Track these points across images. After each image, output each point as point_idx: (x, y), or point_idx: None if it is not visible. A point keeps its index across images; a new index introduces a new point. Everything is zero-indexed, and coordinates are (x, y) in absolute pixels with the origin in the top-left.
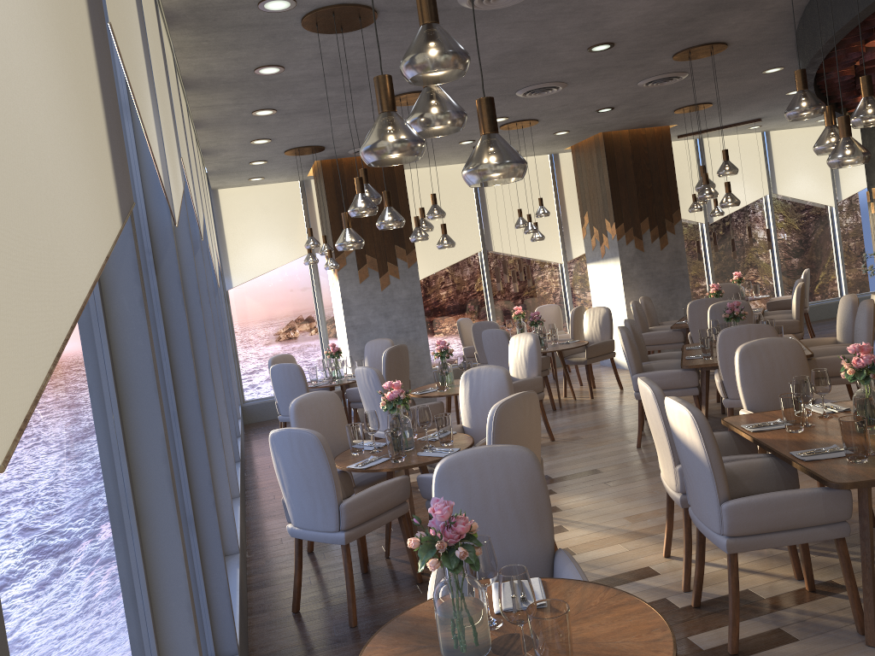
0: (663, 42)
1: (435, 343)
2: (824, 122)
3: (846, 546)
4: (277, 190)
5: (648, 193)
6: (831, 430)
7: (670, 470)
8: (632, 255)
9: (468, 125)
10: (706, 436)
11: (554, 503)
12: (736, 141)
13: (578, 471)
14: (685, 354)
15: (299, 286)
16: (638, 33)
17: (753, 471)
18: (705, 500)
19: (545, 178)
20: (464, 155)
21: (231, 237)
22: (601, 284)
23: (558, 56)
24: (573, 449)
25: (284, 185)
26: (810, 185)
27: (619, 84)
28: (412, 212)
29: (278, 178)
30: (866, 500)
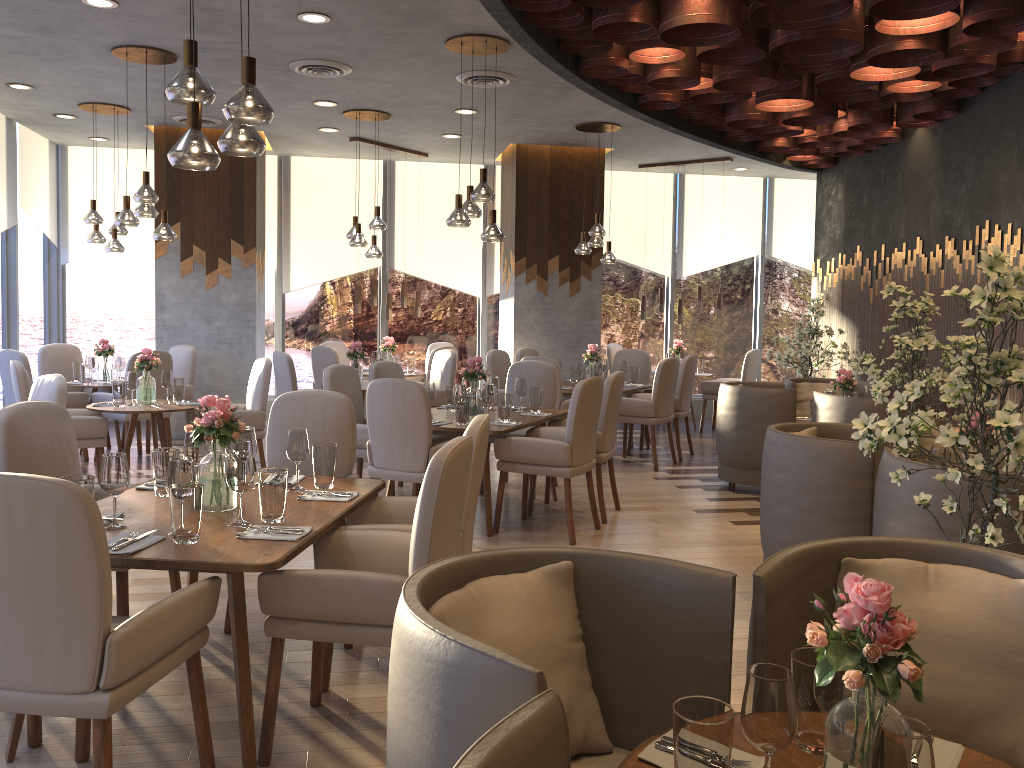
0: (400, 23)
1: (308, 367)
2: None
3: None
4: (139, 157)
5: (563, 226)
6: None
7: None
8: (531, 298)
9: (293, 105)
10: None
11: None
12: (729, 184)
13: None
14: None
15: (152, 274)
16: (342, 5)
17: None
18: None
19: None
20: (354, 147)
21: (76, 204)
22: (504, 328)
23: (271, 23)
24: None
25: (149, 153)
26: None
27: (430, 76)
28: (300, 208)
29: (129, 142)
30: None
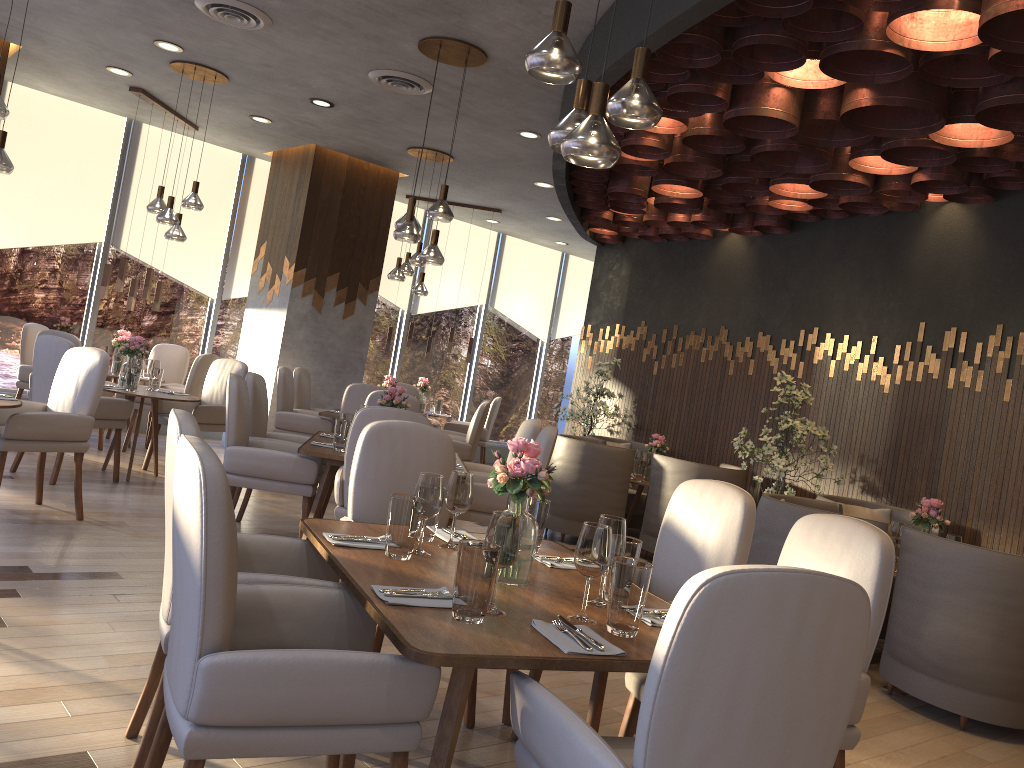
0: (410, 6)
1: None
2: (562, 247)
3: (406, 767)
4: None
5: (349, 243)
6: (450, 567)
7: (168, 581)
8: (305, 313)
9: (120, 34)
10: (214, 515)
11: (3, 613)
12: (470, 231)
13: (85, 569)
14: (314, 440)
15: None
16: None
17: (304, 607)
18: (181, 645)
19: (227, 182)
20: (117, 97)
21: None
22: (255, 340)
23: None
24: (102, 538)
25: None
26: (529, 311)
27: (345, 61)
28: (10, 149)
29: None
30: (461, 691)
